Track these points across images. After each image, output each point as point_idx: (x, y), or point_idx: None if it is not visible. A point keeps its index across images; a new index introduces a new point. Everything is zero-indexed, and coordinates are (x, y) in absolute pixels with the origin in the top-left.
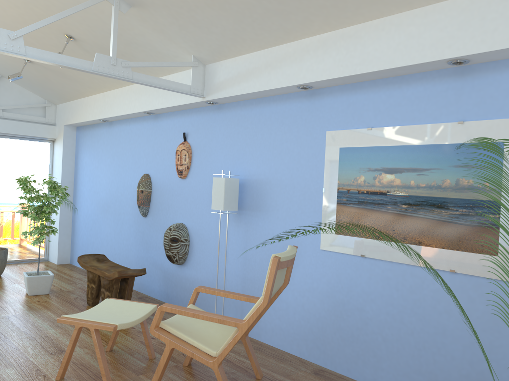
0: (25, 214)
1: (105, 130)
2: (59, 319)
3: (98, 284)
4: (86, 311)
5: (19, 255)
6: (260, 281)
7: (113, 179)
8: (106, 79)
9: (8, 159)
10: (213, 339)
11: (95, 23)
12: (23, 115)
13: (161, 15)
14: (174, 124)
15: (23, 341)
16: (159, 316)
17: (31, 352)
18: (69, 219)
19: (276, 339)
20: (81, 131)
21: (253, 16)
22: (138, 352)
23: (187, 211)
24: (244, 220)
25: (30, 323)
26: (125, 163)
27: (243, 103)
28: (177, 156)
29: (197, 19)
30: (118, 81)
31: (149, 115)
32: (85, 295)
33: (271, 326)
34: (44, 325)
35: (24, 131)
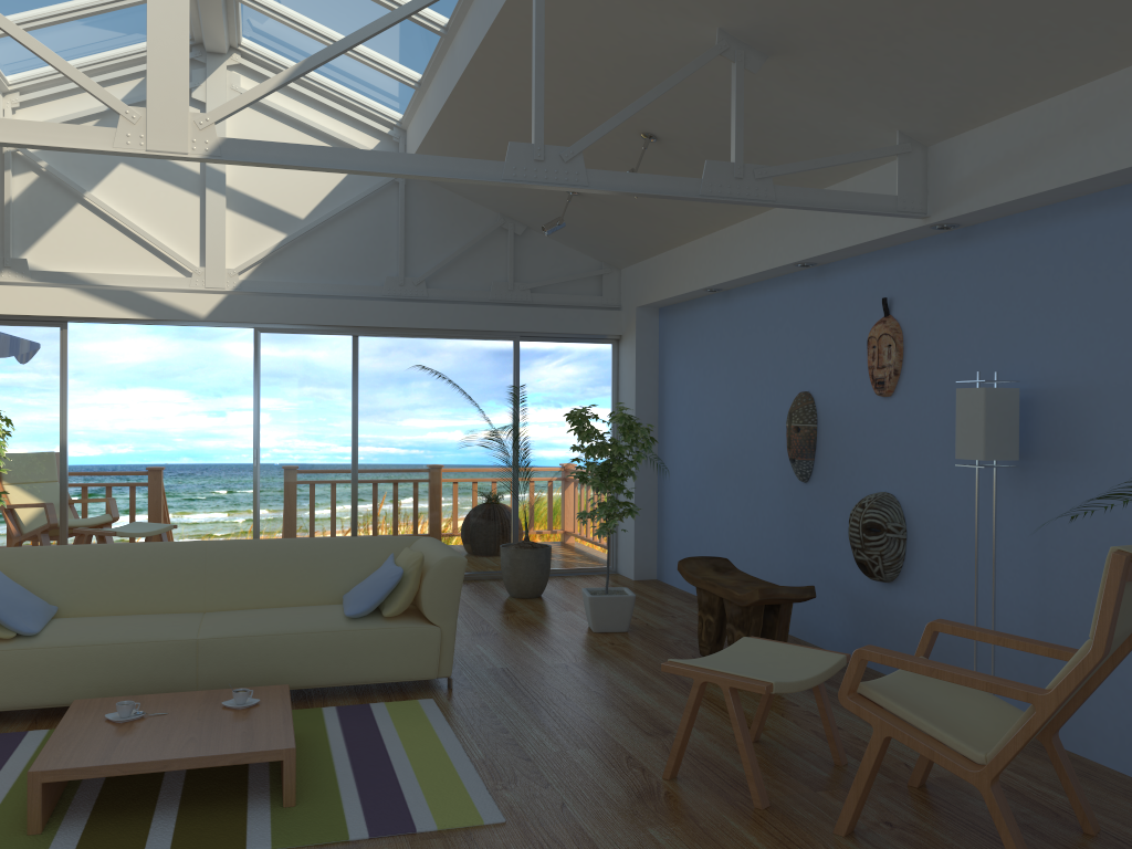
0: (582, 479)
1: (716, 310)
2: (665, 665)
3: (719, 615)
4: (709, 656)
5: (567, 560)
6: (1082, 620)
7: (736, 408)
8: (715, 206)
9: (542, 381)
10: (975, 729)
11: (696, 101)
12: (564, 296)
13: (828, 62)
14: (861, 282)
15: (597, 707)
16: (857, 670)
17: (613, 728)
18: (653, 491)
19: (1130, 758)
20: (668, 316)
21: (1037, 23)
22: (810, 751)
23: (898, 466)
24: (1036, 482)
25: (604, 679)
26: (759, 373)
27: (1021, 219)
28: (870, 350)
29: (906, 55)
30: (740, 207)
31: (806, 270)
32: (693, 639)
33: (1116, 727)
34: (628, 684)
35: (567, 325)
